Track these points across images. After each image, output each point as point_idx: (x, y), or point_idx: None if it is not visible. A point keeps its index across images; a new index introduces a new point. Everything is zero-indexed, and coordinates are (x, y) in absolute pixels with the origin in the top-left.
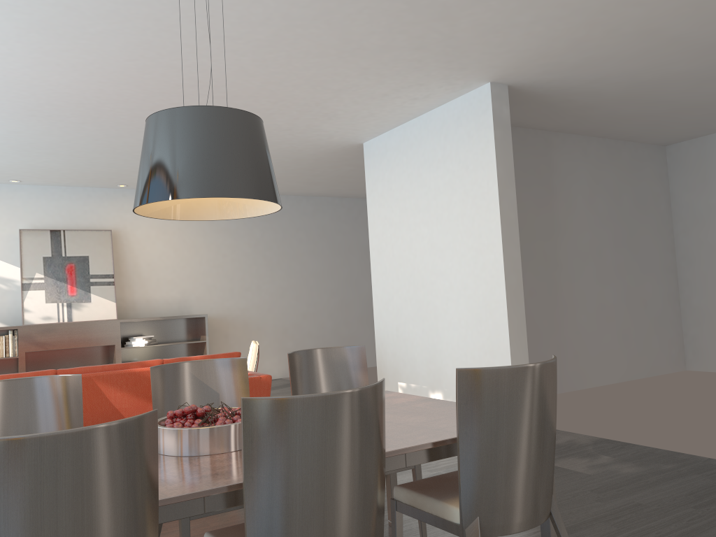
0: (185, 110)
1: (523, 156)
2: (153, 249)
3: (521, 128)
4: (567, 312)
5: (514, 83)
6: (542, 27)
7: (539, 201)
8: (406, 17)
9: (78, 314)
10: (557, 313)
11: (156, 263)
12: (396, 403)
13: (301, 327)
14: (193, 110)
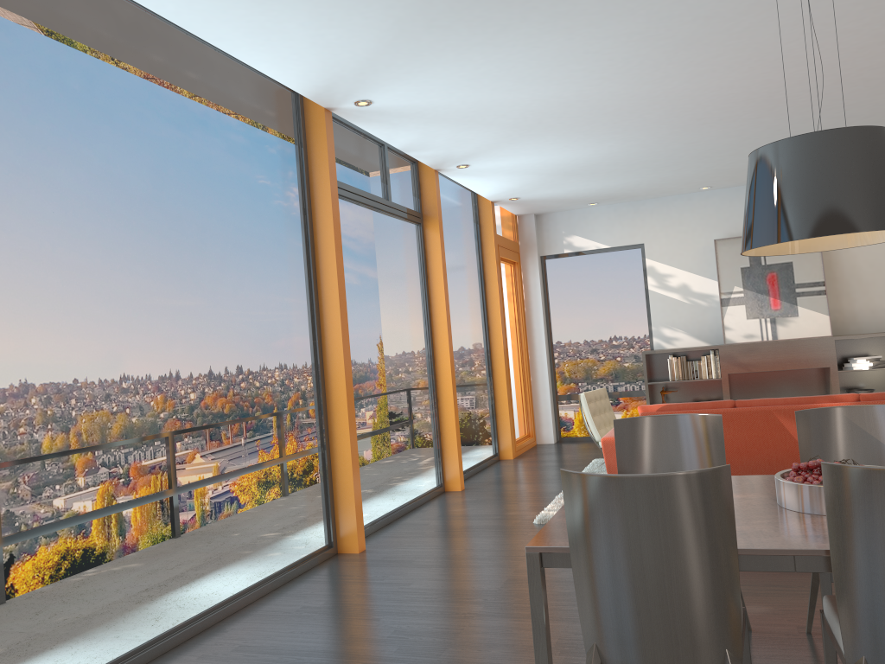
0: (780, 144)
1: None
2: (876, 245)
3: None
4: None
5: None
6: None
7: None
8: None
9: (783, 331)
10: None
11: (881, 263)
12: None
13: None
14: (788, 142)
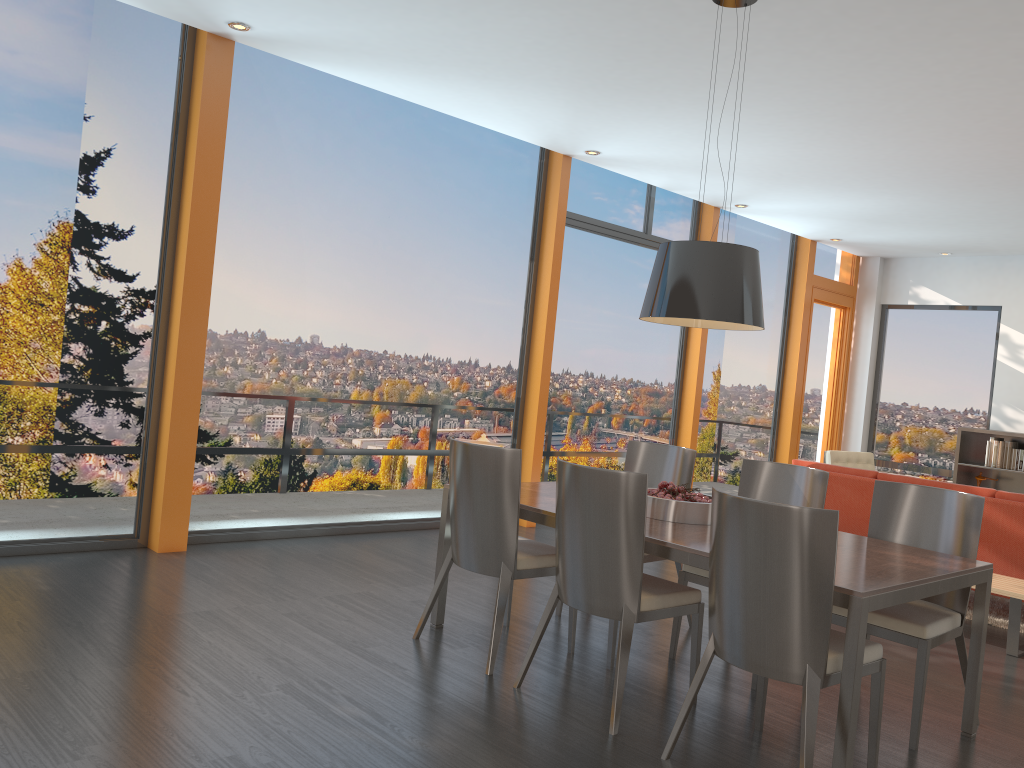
0: (660, 246)
1: None
2: None
3: None
4: None
5: None
6: None
7: None
8: None
9: None
10: None
11: None
12: (897, 559)
13: None
14: (662, 246)
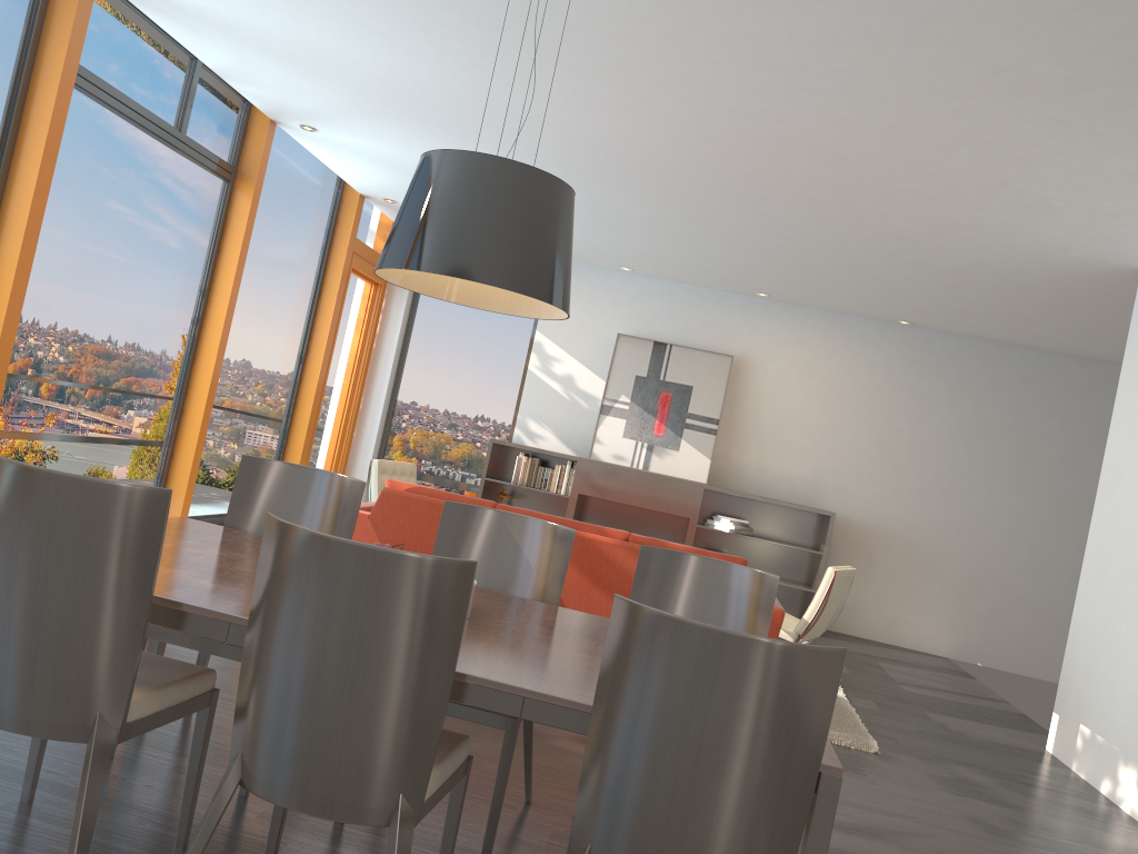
0: (436, 154)
1: None
2: (787, 397)
3: None
4: None
5: None
6: None
7: None
8: (1087, 23)
9: (658, 463)
10: None
11: (786, 418)
12: None
13: (1008, 585)
14: (443, 155)
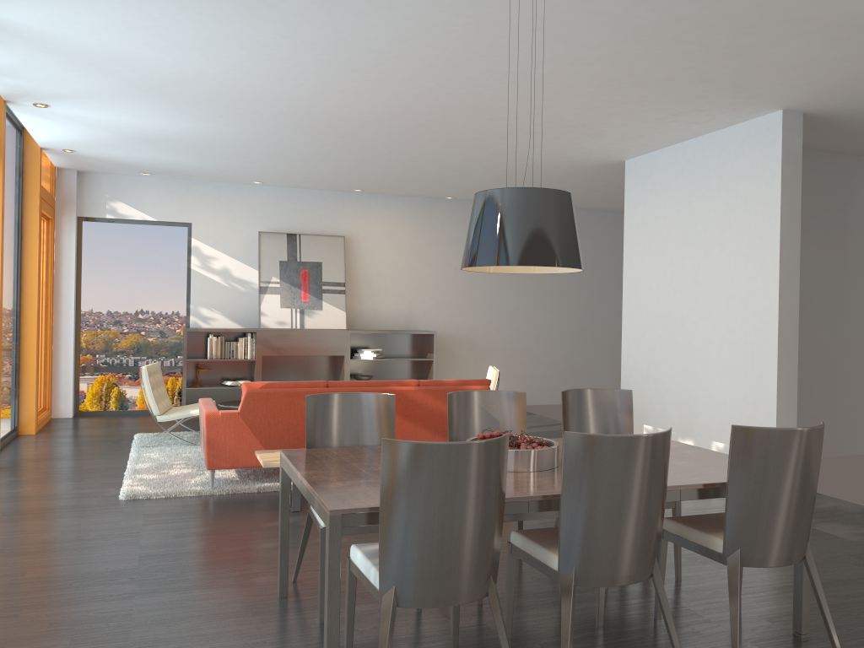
0: (515, 190)
1: (813, 184)
2: (383, 258)
3: (814, 151)
4: (849, 366)
5: (810, 111)
6: (849, 63)
7: (828, 236)
8: (697, 56)
9: (310, 321)
10: (837, 366)
11: (385, 273)
12: None
13: (531, 352)
14: (521, 191)
